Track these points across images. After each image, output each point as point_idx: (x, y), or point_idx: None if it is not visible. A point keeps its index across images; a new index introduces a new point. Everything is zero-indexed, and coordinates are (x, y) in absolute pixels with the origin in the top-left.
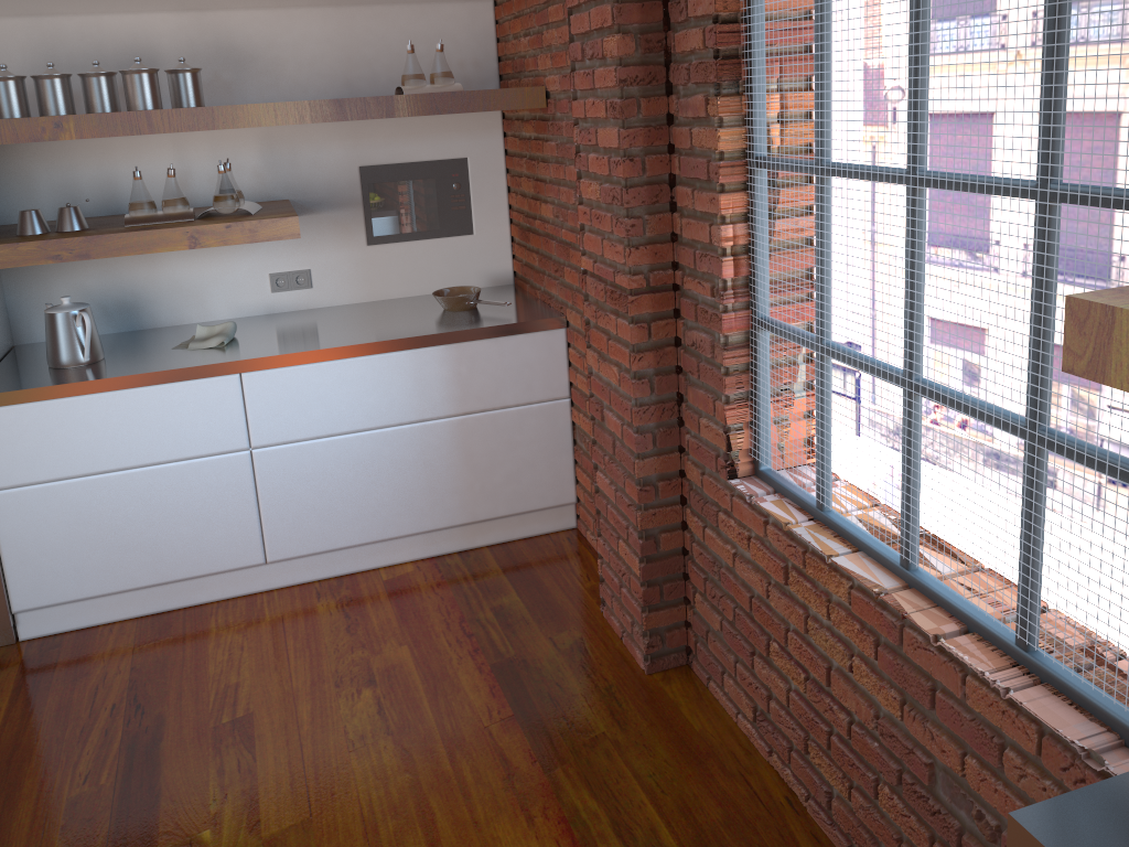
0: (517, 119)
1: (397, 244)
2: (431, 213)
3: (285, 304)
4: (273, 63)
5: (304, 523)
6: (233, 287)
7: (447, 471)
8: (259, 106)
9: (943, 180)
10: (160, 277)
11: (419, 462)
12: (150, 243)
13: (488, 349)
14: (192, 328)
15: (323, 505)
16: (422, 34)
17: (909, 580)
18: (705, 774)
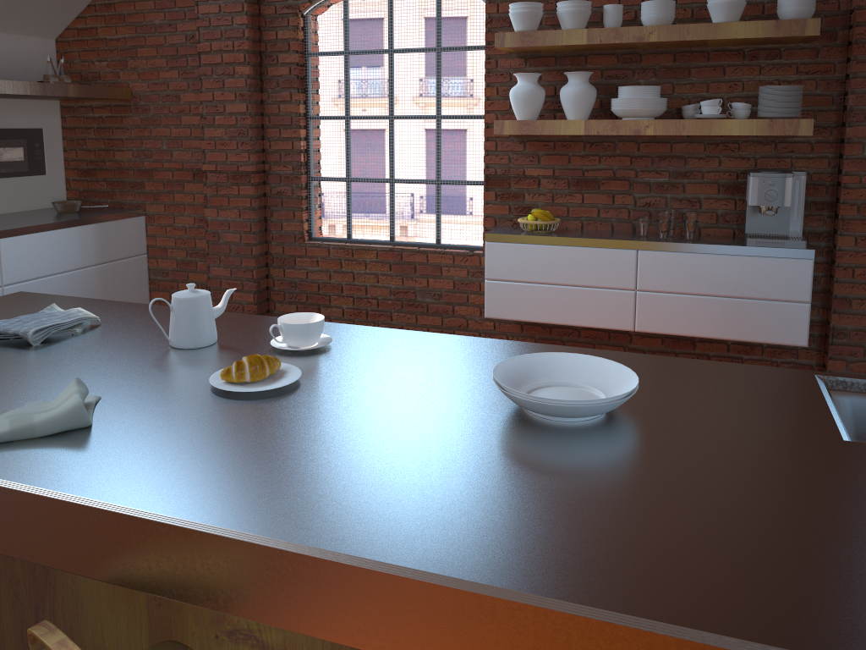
0: (83, 107)
1: (6, 179)
2: (24, 160)
3: None
4: None
5: None
6: None
7: (96, 297)
8: (5, 82)
9: (403, 117)
10: None
11: (83, 292)
12: None
13: (114, 226)
14: None
15: None
16: (19, 52)
17: (394, 244)
18: None
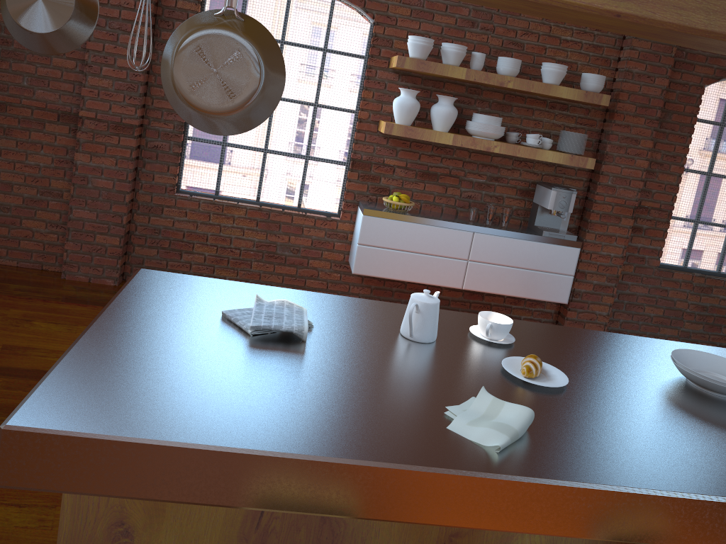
0: None
1: None
2: None
3: None
4: None
5: None
6: None
7: None
8: None
9: (285, 99)
10: None
11: None
12: None
13: None
14: None
15: None
16: None
17: (260, 204)
18: None
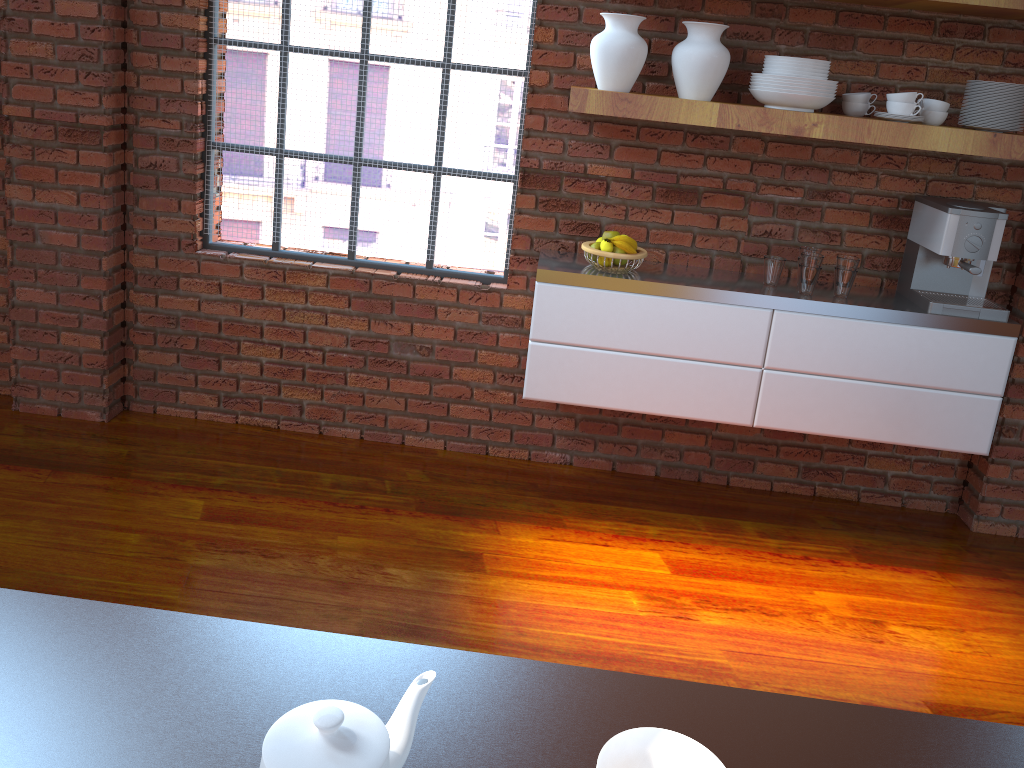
0: None
1: None
2: None
3: None
4: None
5: None
6: None
7: None
8: None
9: (387, 58)
10: None
11: None
12: None
13: None
14: None
15: None
16: None
17: (356, 264)
18: (215, 440)
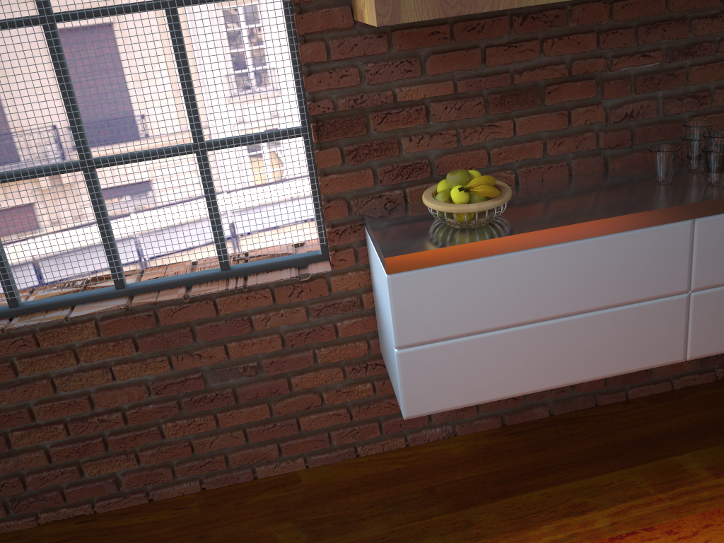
0: None
1: None
2: None
3: None
4: None
5: None
6: None
7: None
8: None
9: (81, 13)
10: None
11: None
12: None
13: None
14: None
15: None
16: None
17: (129, 292)
18: None
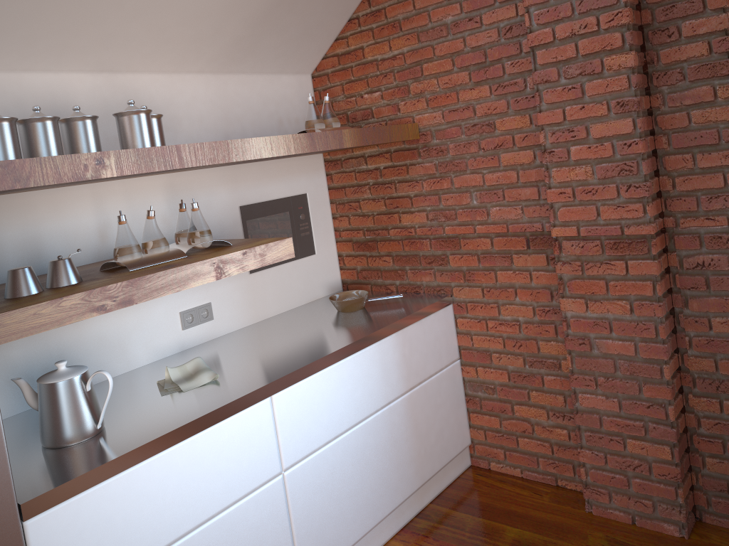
0: (352, 158)
1: (269, 269)
2: None
3: (193, 339)
4: (172, 120)
5: (325, 533)
6: (150, 331)
7: (405, 444)
8: (260, 139)
9: None
10: (85, 333)
11: (390, 442)
12: (185, 278)
13: (417, 330)
14: (129, 378)
15: (336, 509)
16: (272, 98)
17: None
18: None
